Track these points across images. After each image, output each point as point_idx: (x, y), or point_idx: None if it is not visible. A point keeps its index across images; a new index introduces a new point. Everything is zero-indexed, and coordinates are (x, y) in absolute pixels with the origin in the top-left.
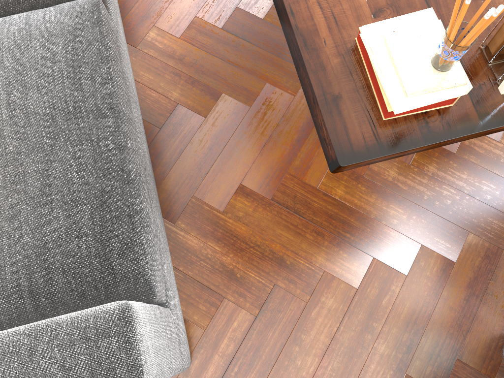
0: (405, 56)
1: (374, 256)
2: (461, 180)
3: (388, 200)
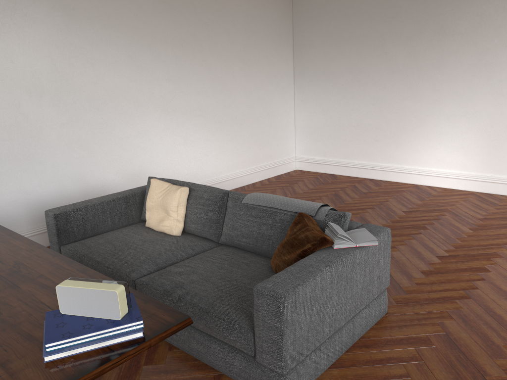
0: None
1: None
2: None
3: None
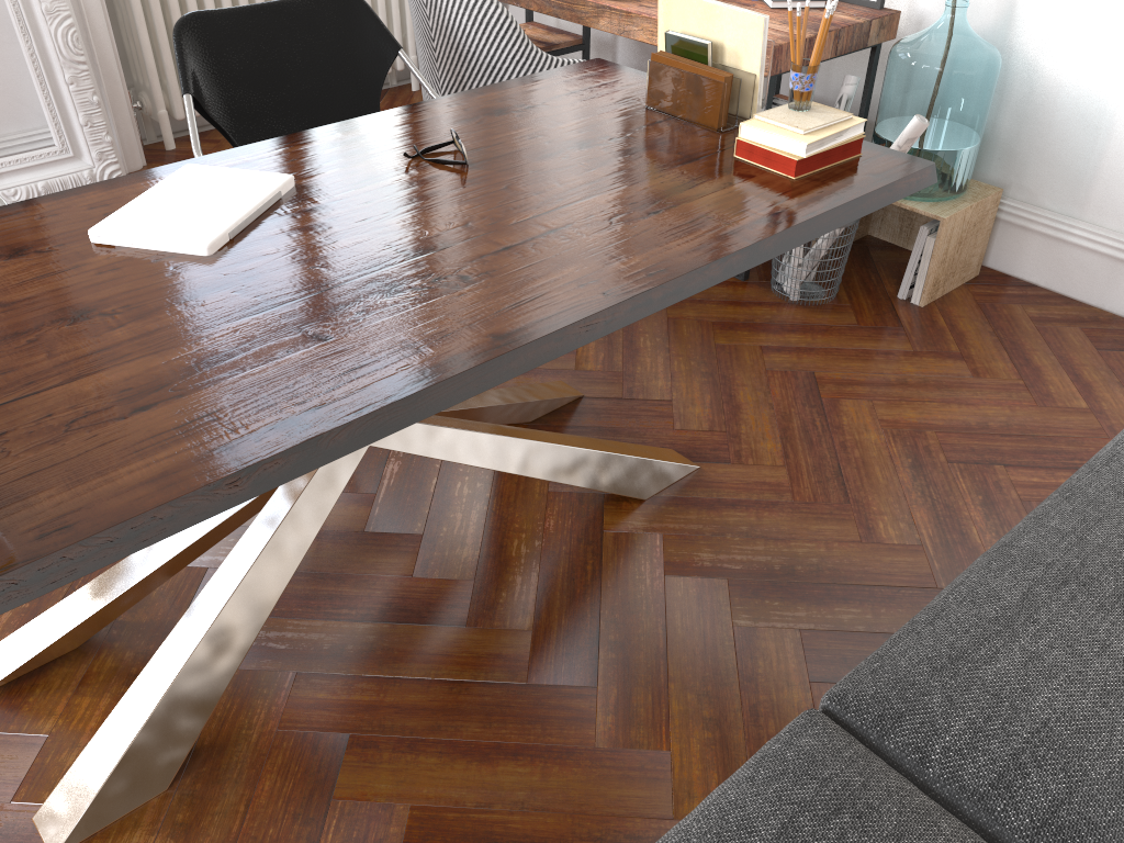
0: (816, 119)
1: (819, 397)
2: (655, 359)
3: (737, 404)
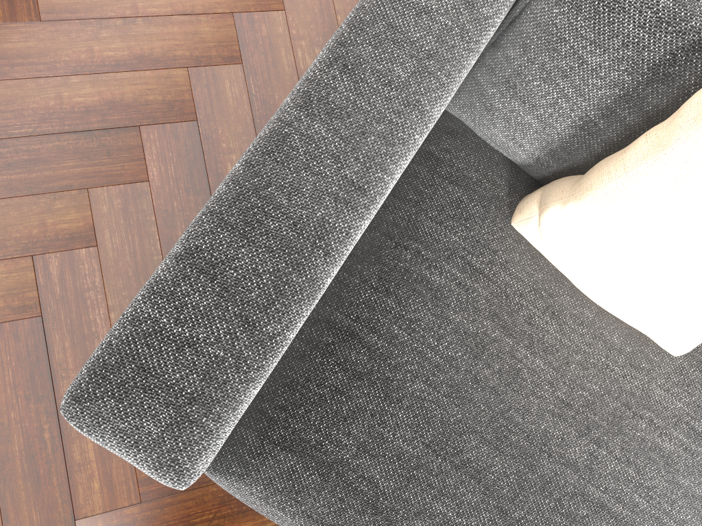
0: None
1: None
2: None
3: None
